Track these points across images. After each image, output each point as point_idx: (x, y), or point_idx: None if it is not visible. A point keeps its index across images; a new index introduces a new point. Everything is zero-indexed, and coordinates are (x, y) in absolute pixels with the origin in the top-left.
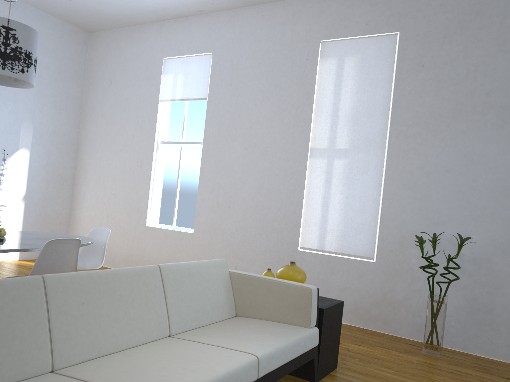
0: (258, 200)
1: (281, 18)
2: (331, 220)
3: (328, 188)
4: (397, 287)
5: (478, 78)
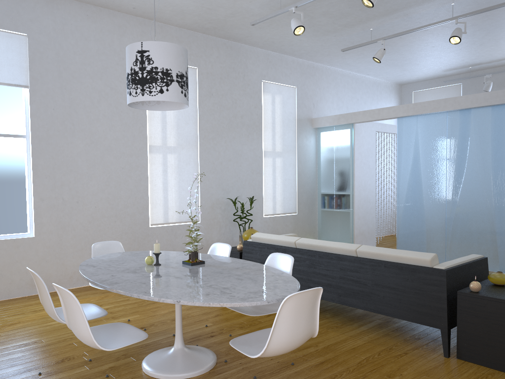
0: (109, 191)
1: (107, 25)
2: (171, 199)
3: (166, 176)
4: (213, 235)
5: (237, 107)
